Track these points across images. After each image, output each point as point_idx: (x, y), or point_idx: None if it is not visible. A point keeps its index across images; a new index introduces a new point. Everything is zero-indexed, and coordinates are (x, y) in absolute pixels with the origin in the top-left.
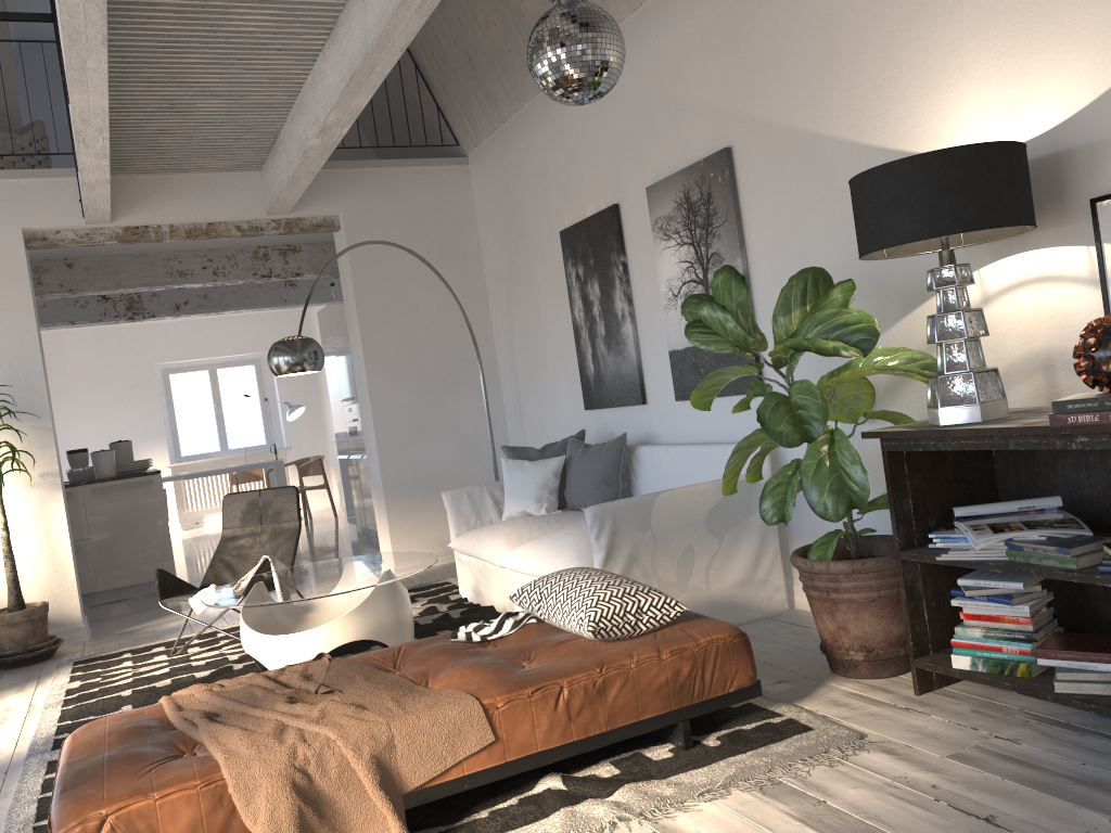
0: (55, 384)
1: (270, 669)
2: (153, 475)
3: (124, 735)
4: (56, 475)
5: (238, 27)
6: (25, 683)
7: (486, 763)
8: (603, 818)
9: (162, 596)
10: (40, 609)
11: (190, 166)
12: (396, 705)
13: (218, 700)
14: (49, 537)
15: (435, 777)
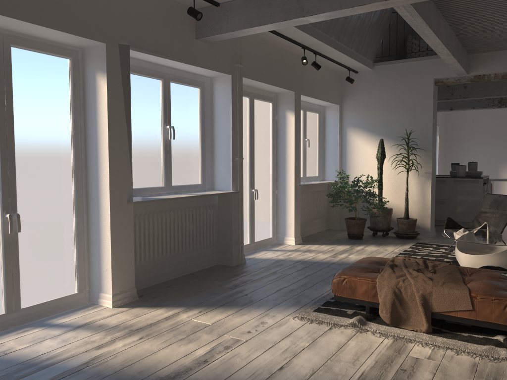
0: (472, 131)
1: (460, 265)
2: (479, 179)
3: (371, 262)
4: (430, 173)
5: (497, 0)
6: (398, 244)
7: (467, 316)
8: (501, 355)
9: (445, 227)
10: (412, 220)
11: (505, 47)
12: (441, 283)
13: (401, 262)
14: (423, 196)
15: (445, 312)
